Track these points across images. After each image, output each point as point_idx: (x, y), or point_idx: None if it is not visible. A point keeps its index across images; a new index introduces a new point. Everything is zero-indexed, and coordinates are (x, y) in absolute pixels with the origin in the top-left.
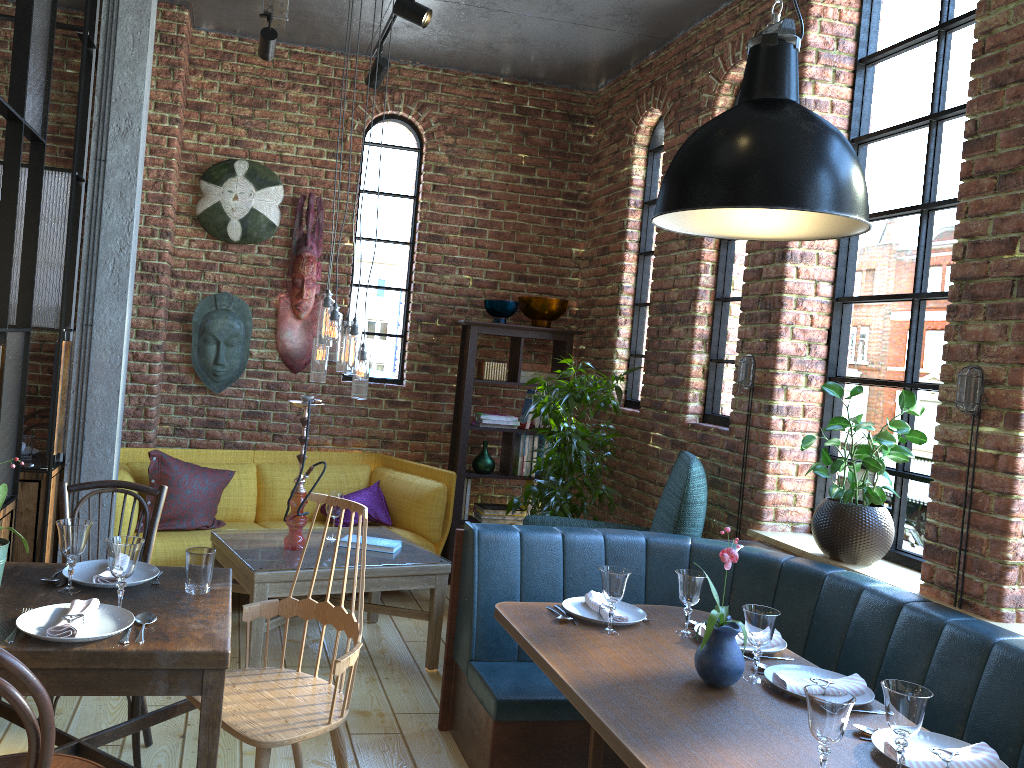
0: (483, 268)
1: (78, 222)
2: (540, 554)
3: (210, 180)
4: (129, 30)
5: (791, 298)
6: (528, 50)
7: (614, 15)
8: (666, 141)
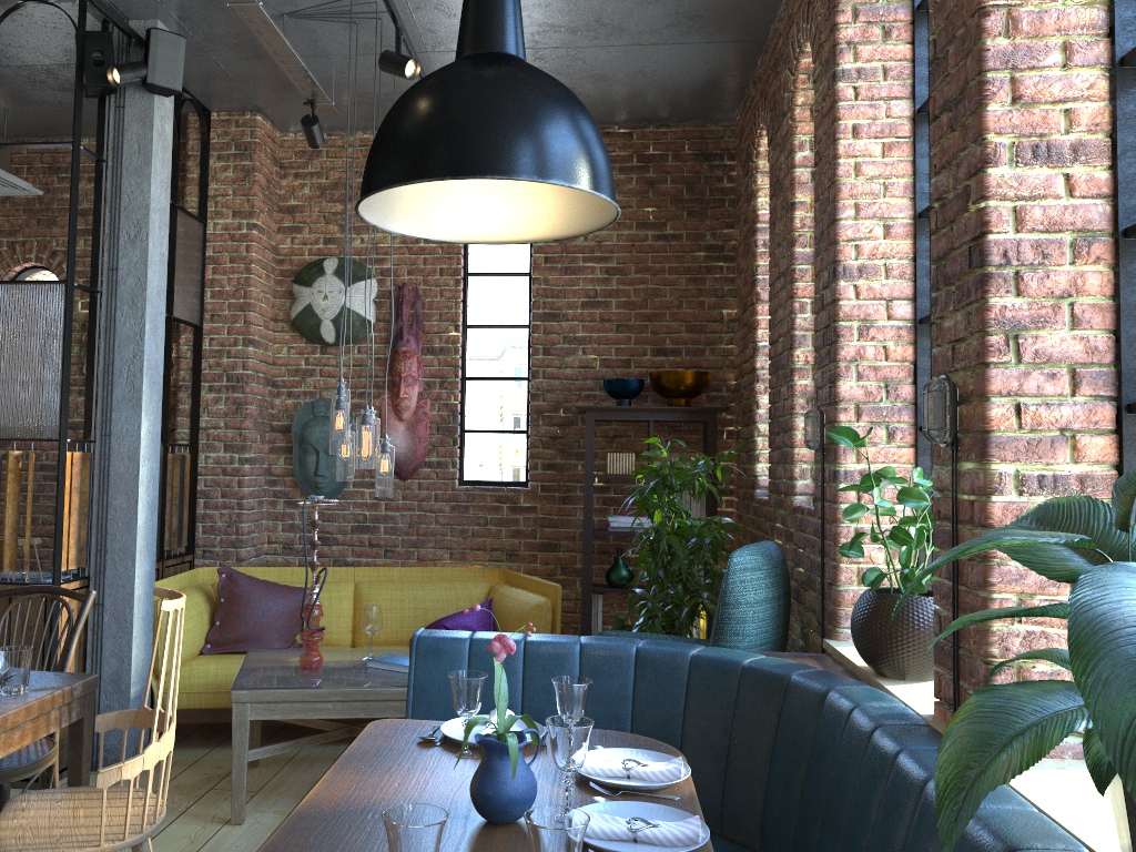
0: (612, 345)
1: (95, 333)
2: (492, 666)
3: (300, 282)
4: (134, 139)
5: (850, 326)
6: (618, 87)
7: (675, 24)
8: (769, 161)
